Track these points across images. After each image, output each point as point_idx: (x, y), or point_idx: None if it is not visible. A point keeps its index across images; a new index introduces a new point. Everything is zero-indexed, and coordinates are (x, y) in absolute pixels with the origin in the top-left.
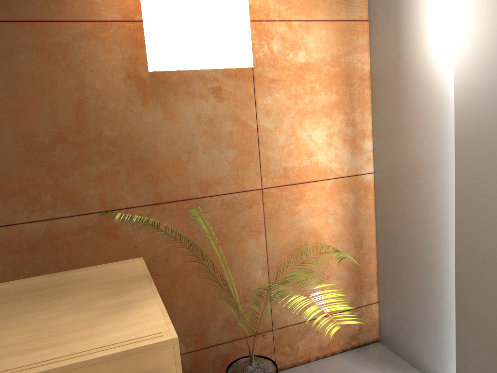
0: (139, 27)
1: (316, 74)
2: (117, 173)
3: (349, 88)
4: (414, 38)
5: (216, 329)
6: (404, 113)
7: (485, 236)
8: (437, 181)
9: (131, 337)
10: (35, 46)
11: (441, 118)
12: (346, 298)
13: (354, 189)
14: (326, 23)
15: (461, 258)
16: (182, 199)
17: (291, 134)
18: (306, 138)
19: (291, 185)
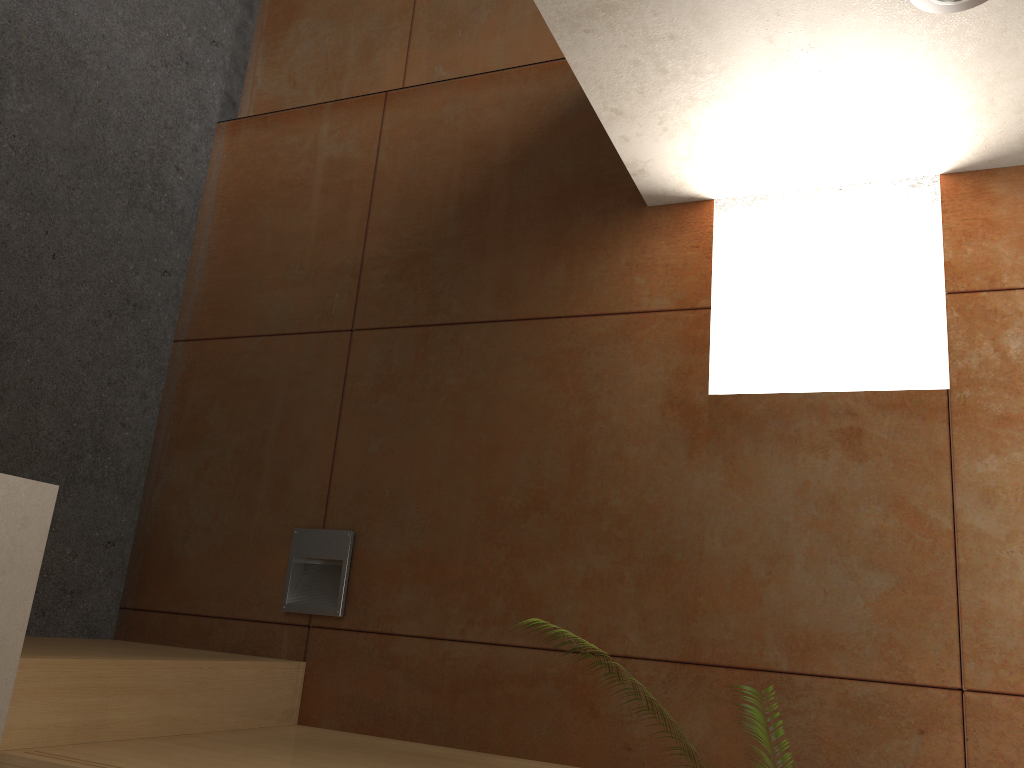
0: (701, 319)
1: None
2: (619, 581)
3: None
4: None
5: None
6: None
7: None
8: None
9: None
10: (535, 354)
11: None
12: None
13: None
14: None
15: None
16: (742, 665)
17: None
18: None
19: None
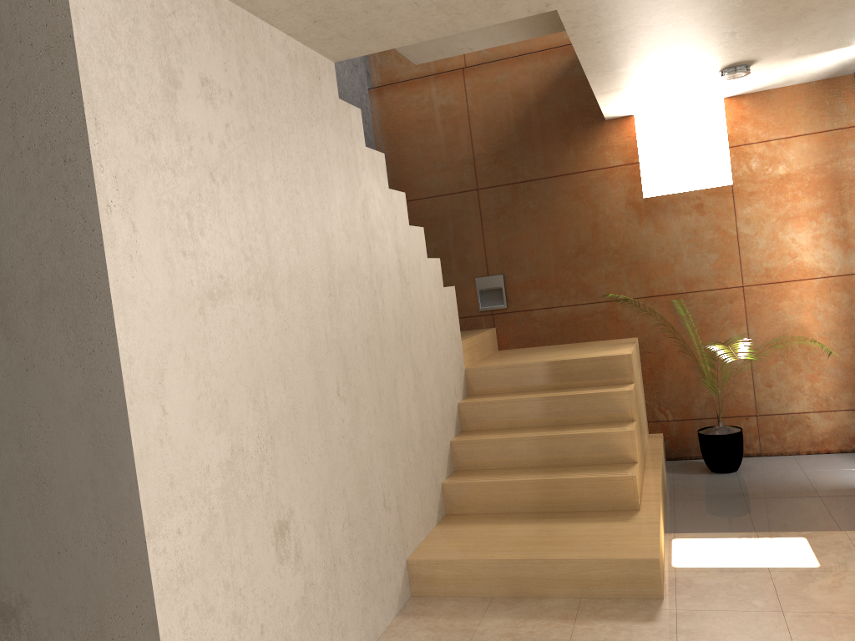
0: (636, 167)
1: (797, 182)
2: (619, 273)
3: (838, 191)
4: None
5: (699, 404)
6: None
7: None
8: None
9: (607, 354)
10: (567, 190)
11: None
12: (842, 397)
13: (848, 288)
14: (807, 136)
15: None
16: (669, 293)
17: (772, 238)
18: (788, 241)
19: (773, 284)
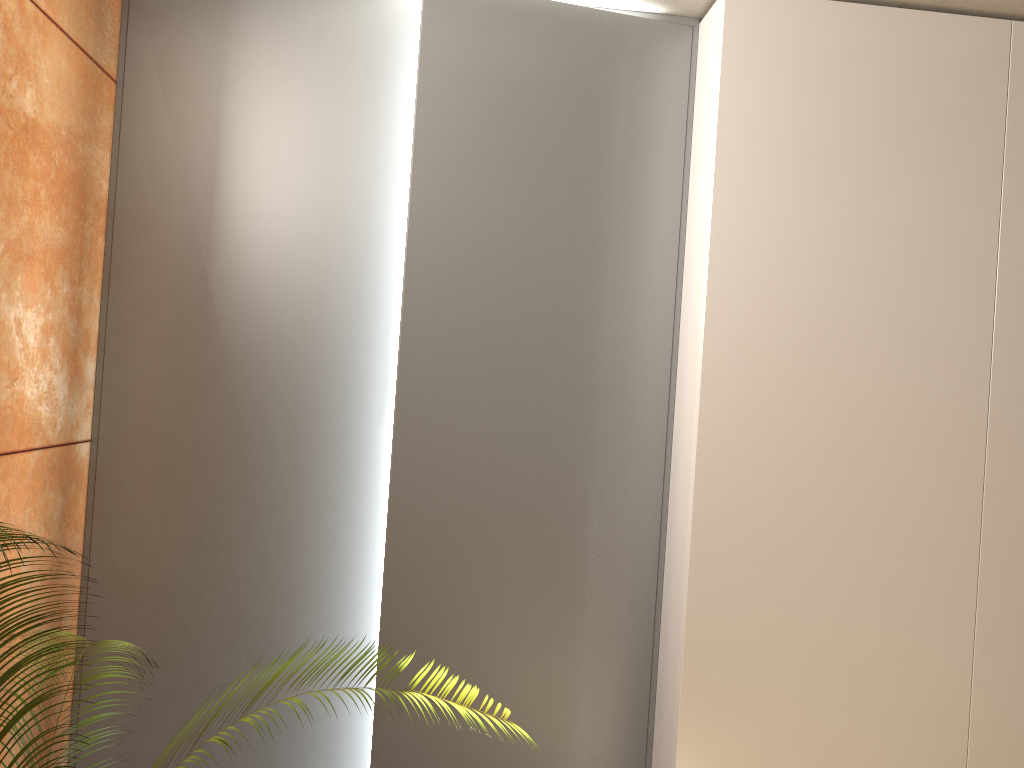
0: None
1: (45, 159)
2: None
3: (82, 221)
4: (266, 163)
5: None
6: (218, 309)
7: (444, 537)
8: (303, 450)
9: None
10: None
11: (325, 329)
12: None
13: (65, 479)
14: (70, 45)
15: (396, 587)
16: None
17: None
18: (12, 326)
19: None
